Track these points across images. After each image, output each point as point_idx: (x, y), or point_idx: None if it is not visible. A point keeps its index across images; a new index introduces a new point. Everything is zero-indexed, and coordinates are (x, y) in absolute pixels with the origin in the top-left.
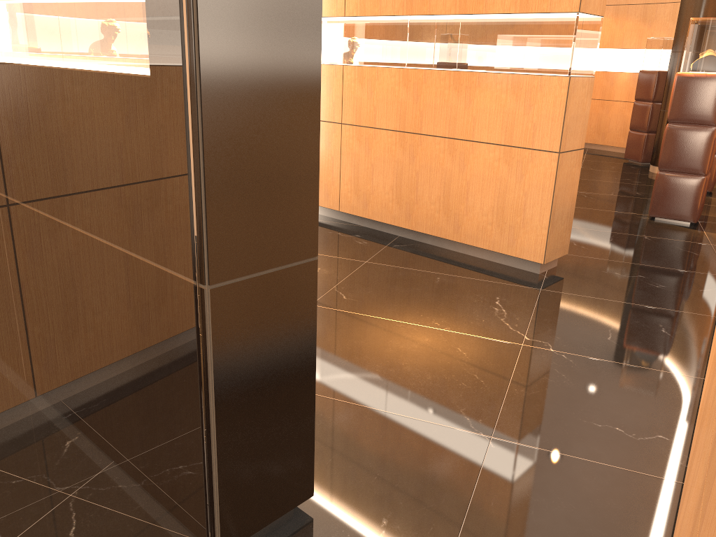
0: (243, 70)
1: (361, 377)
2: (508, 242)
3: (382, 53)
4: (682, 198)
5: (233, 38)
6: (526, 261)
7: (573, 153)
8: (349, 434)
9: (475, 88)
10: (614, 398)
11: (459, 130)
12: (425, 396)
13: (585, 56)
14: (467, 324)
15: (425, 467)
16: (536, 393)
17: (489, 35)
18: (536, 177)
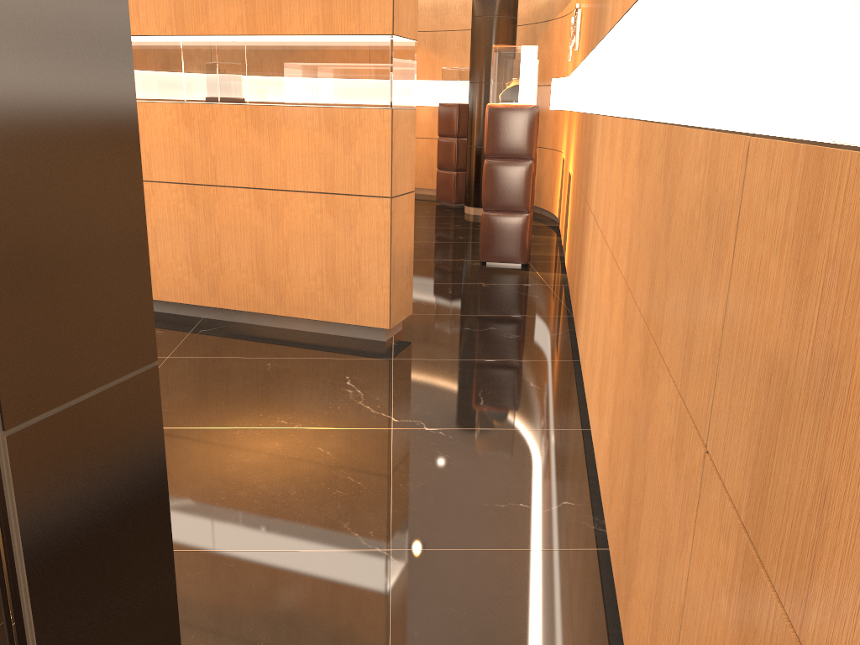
0: (25, 97)
1: (204, 513)
2: (345, 309)
3: (149, 84)
4: (511, 238)
5: (3, 47)
6: (369, 328)
7: (405, 197)
8: (210, 594)
9: (280, 125)
10: (507, 470)
11: (267, 178)
12: (296, 518)
13: (404, 85)
14: (321, 416)
15: (322, 611)
16: (425, 483)
17: (289, 60)
18: (369, 228)
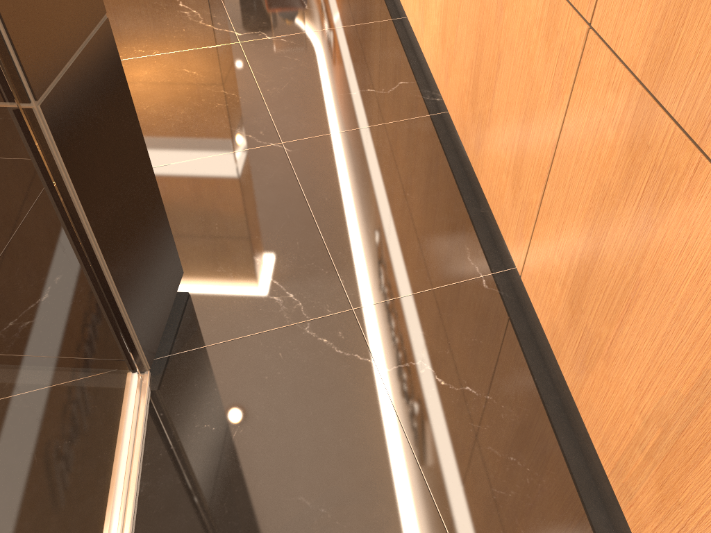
0: None
1: None
2: None
3: None
4: None
5: None
6: None
7: None
8: None
9: None
10: (348, 64)
11: None
12: (195, 132)
13: None
14: (172, 40)
15: (251, 197)
16: (287, 86)
17: None
18: None
